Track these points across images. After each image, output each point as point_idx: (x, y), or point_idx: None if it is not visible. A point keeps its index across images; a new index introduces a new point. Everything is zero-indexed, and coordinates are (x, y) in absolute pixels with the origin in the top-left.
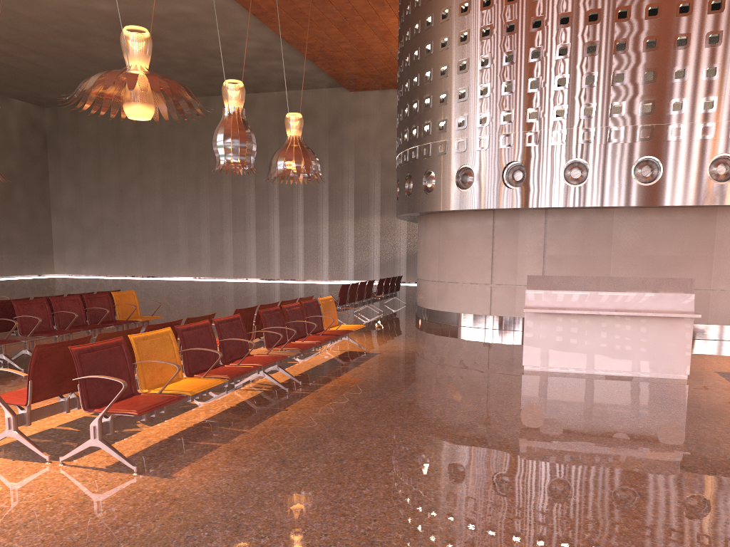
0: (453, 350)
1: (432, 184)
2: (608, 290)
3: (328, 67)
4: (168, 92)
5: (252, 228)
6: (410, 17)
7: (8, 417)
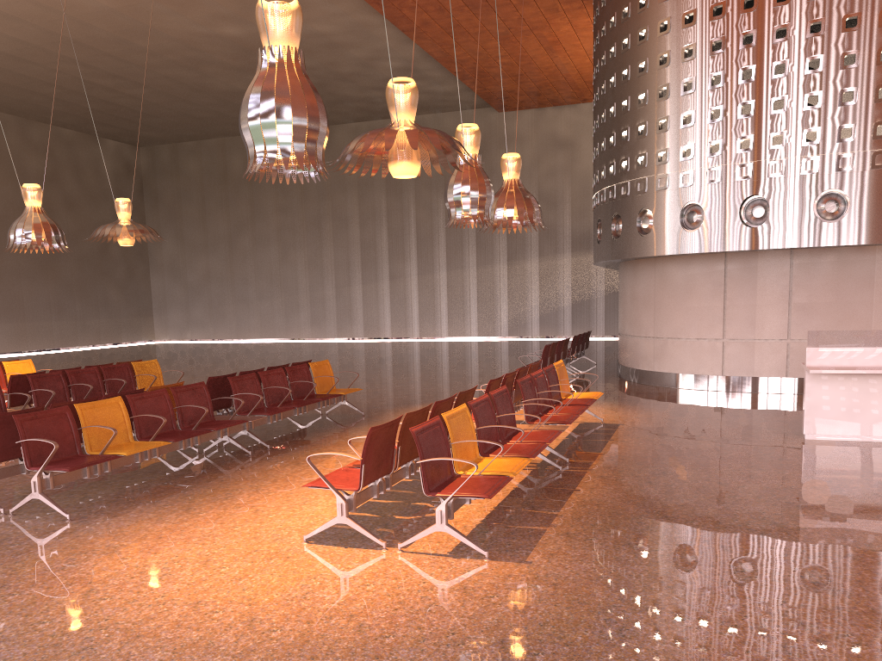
0: (702, 418)
1: (649, 224)
2: None
3: (479, 85)
4: (426, 146)
5: (385, 278)
6: (616, 30)
7: (340, 502)
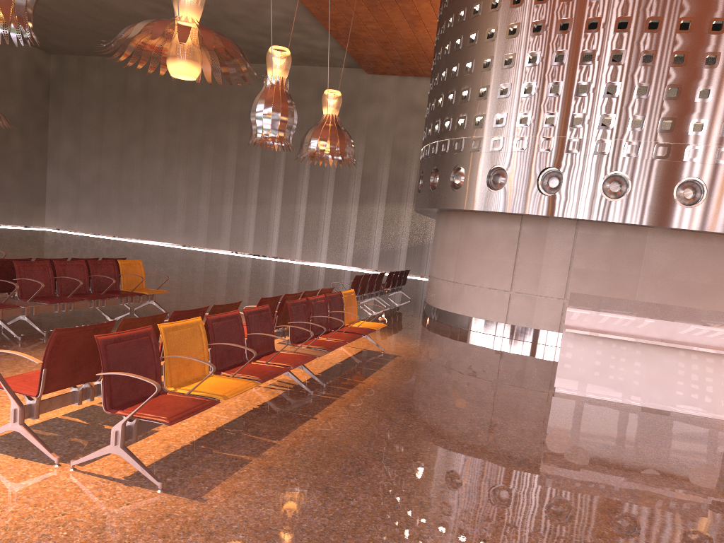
0: (473, 360)
1: (460, 180)
2: (655, 317)
3: (351, 46)
4: (216, 52)
5: (253, 202)
6: (456, 3)
7: (15, 408)
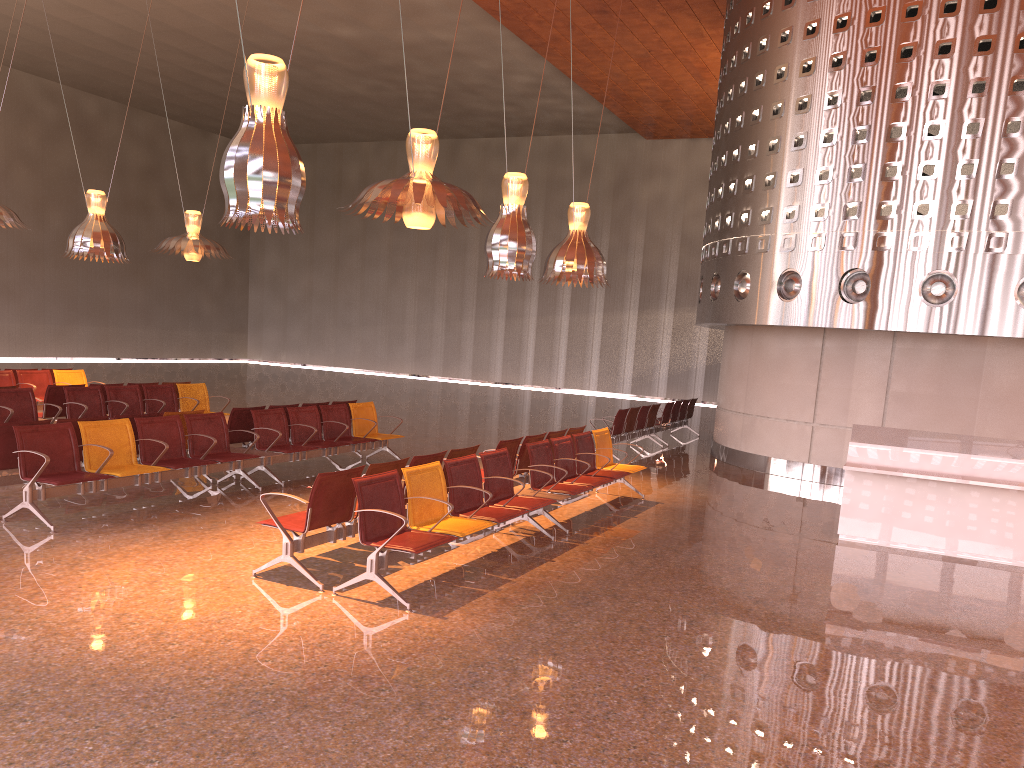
0: (753, 506)
1: (746, 289)
2: (955, 450)
3: (621, 109)
4: (449, 197)
5: (501, 315)
6: (736, 71)
7: (286, 542)
